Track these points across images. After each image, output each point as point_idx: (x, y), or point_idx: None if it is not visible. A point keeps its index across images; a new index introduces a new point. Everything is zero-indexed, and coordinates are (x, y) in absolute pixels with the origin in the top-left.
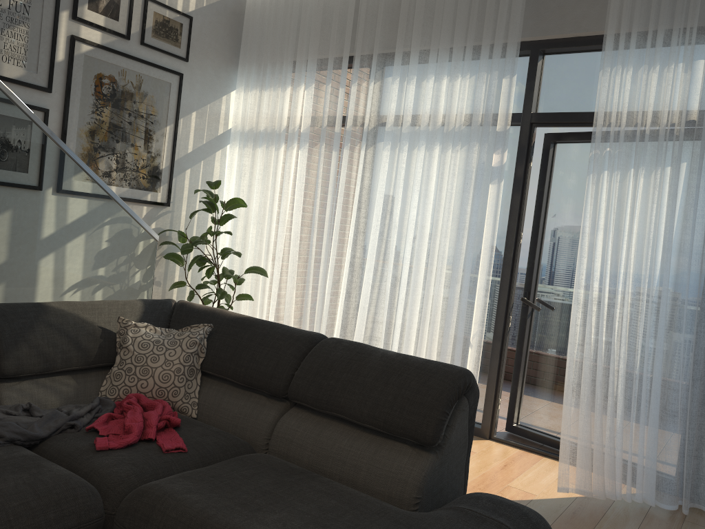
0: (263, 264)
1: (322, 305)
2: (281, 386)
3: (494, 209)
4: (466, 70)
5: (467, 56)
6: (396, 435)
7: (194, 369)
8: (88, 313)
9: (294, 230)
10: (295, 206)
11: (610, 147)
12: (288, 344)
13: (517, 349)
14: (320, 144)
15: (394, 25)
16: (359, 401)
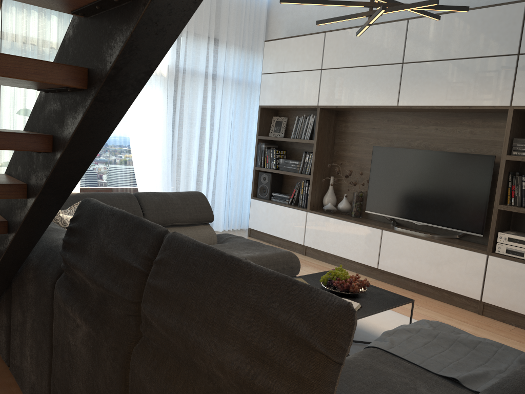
0: None
1: None
2: None
3: None
4: None
5: None
6: (201, 222)
7: None
8: None
9: None
10: None
11: None
12: (128, 200)
13: None
14: None
15: None
16: (183, 215)
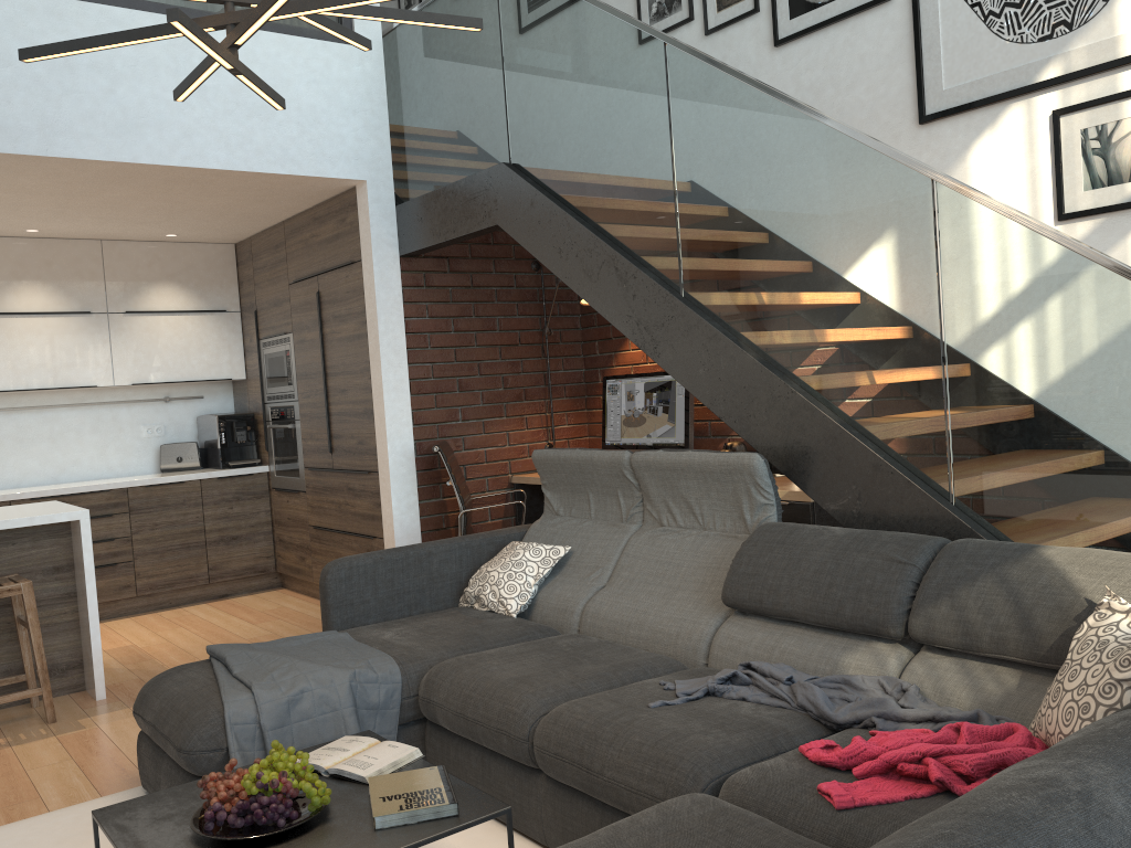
0: None
1: None
2: None
3: None
4: None
5: None
6: None
7: None
8: (1087, 573)
9: None
10: None
11: None
12: None
13: None
14: None
15: None
16: None
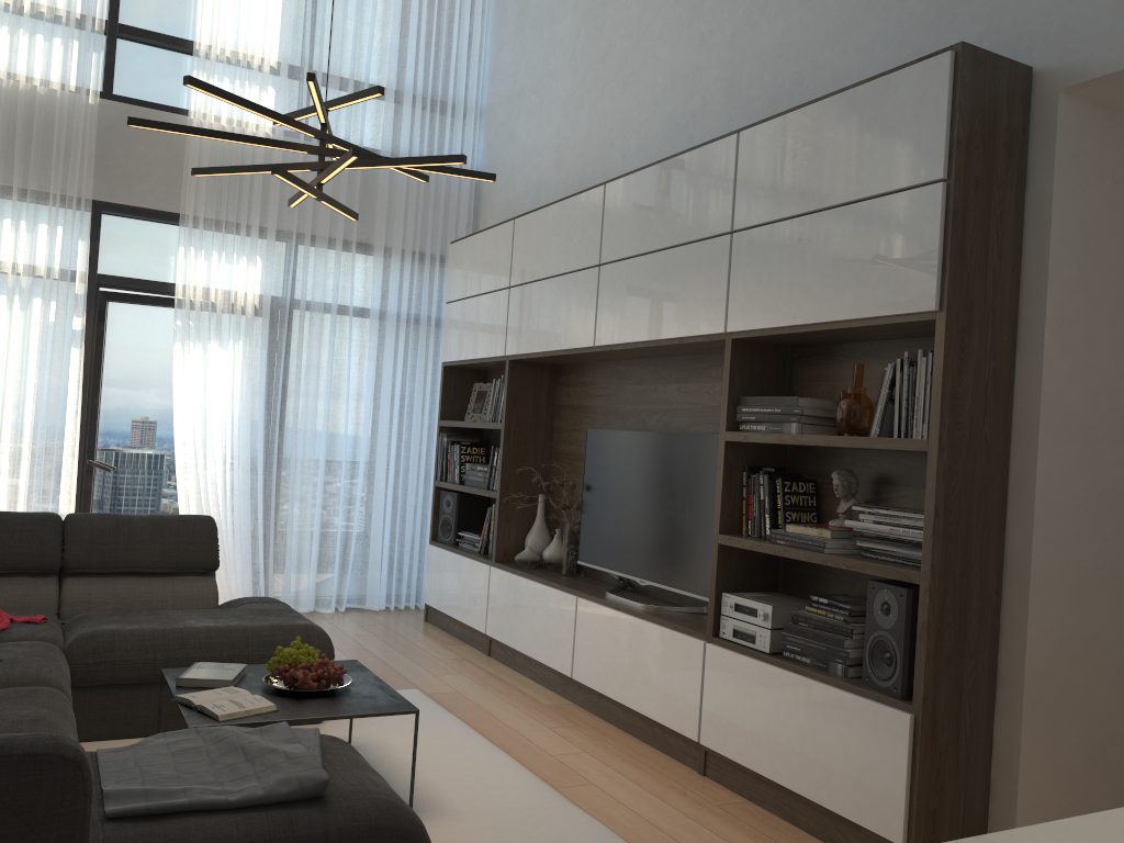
0: None
1: None
2: (57, 561)
3: (80, 374)
4: (33, 222)
5: (34, 207)
6: (187, 570)
7: None
8: None
9: None
10: None
11: (197, 322)
12: (39, 525)
13: None
14: None
15: None
16: (148, 554)
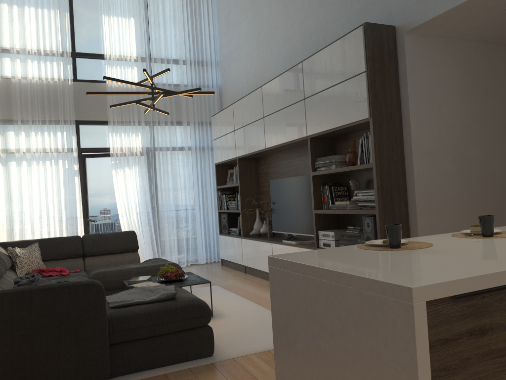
0: None
1: None
2: (81, 252)
3: (79, 186)
4: (55, 132)
5: (54, 126)
6: (127, 250)
7: (41, 258)
8: None
9: None
10: None
11: (119, 161)
12: (74, 240)
13: None
14: None
15: (5, 107)
16: (113, 246)
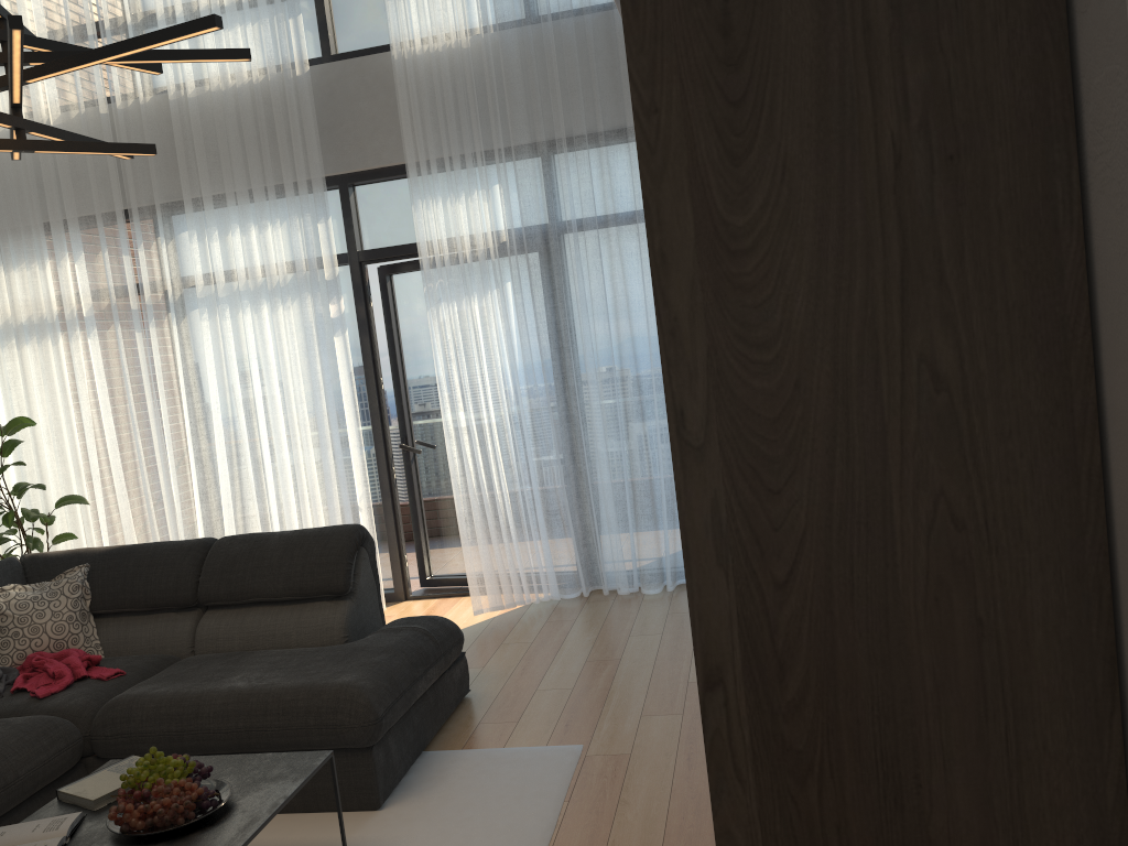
0: (77, 490)
1: (175, 517)
2: (190, 595)
3: (346, 362)
4: (275, 219)
5: (272, 203)
6: (314, 596)
7: (85, 612)
8: None
9: (109, 437)
10: (103, 409)
11: (440, 281)
12: (182, 556)
13: (410, 499)
14: (116, 327)
15: (172, 170)
16: (272, 580)
